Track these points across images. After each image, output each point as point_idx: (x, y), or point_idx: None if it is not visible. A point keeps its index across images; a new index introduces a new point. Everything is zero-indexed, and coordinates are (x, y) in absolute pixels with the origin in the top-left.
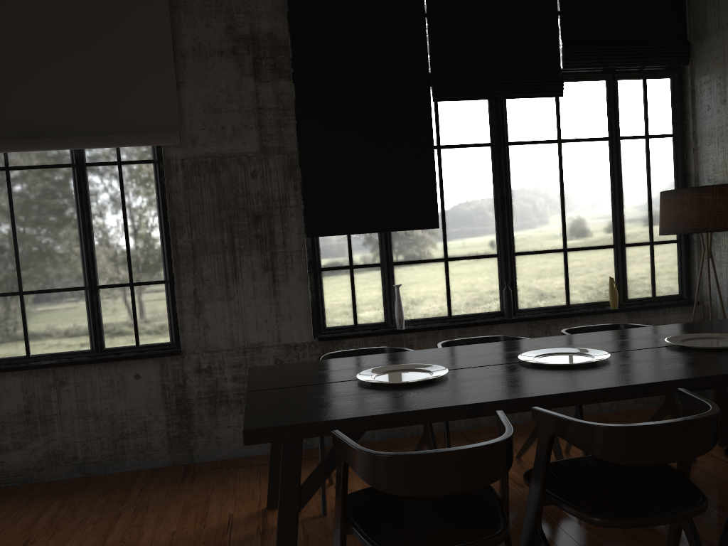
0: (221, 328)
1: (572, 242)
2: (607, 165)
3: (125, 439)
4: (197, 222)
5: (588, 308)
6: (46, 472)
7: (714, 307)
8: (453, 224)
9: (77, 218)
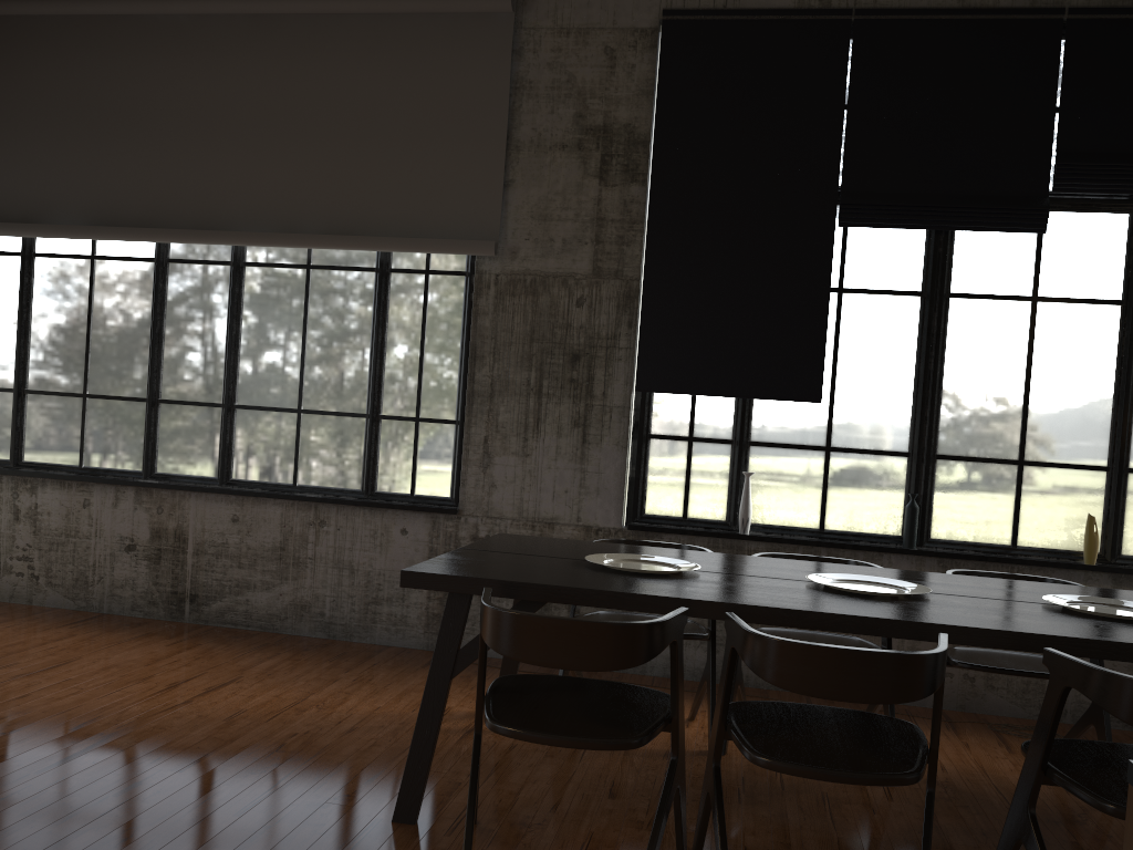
0: (509, 490)
1: (1035, 452)
2: (1113, 342)
3: (378, 605)
4: (502, 354)
5: (1046, 556)
6: (289, 623)
7: None
8: (845, 400)
9: (371, 332)
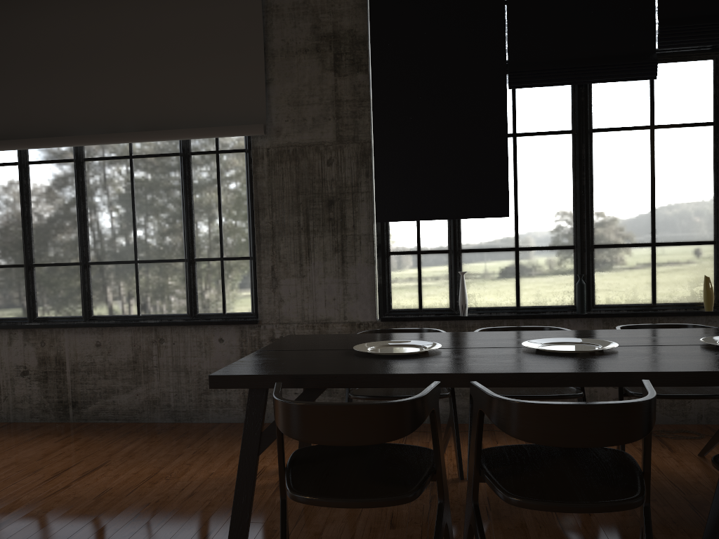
0: (293, 302)
1: (662, 236)
2: (710, 152)
3: (208, 394)
4: (278, 205)
5: (677, 308)
6: (146, 414)
7: None
8: (526, 213)
9: (181, 200)
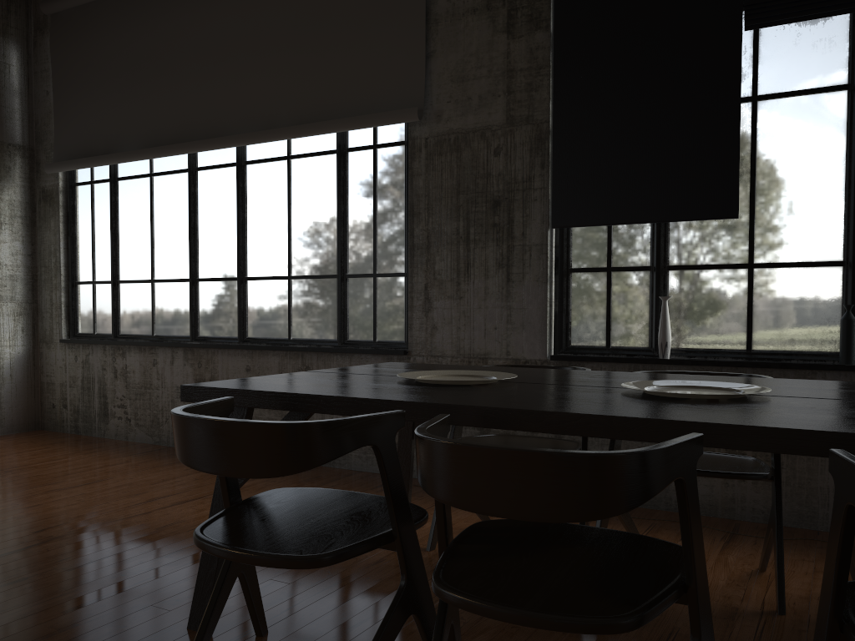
0: (448, 330)
1: None
2: None
3: None
4: (435, 209)
5: None
6: None
7: None
8: (767, 213)
9: (336, 205)
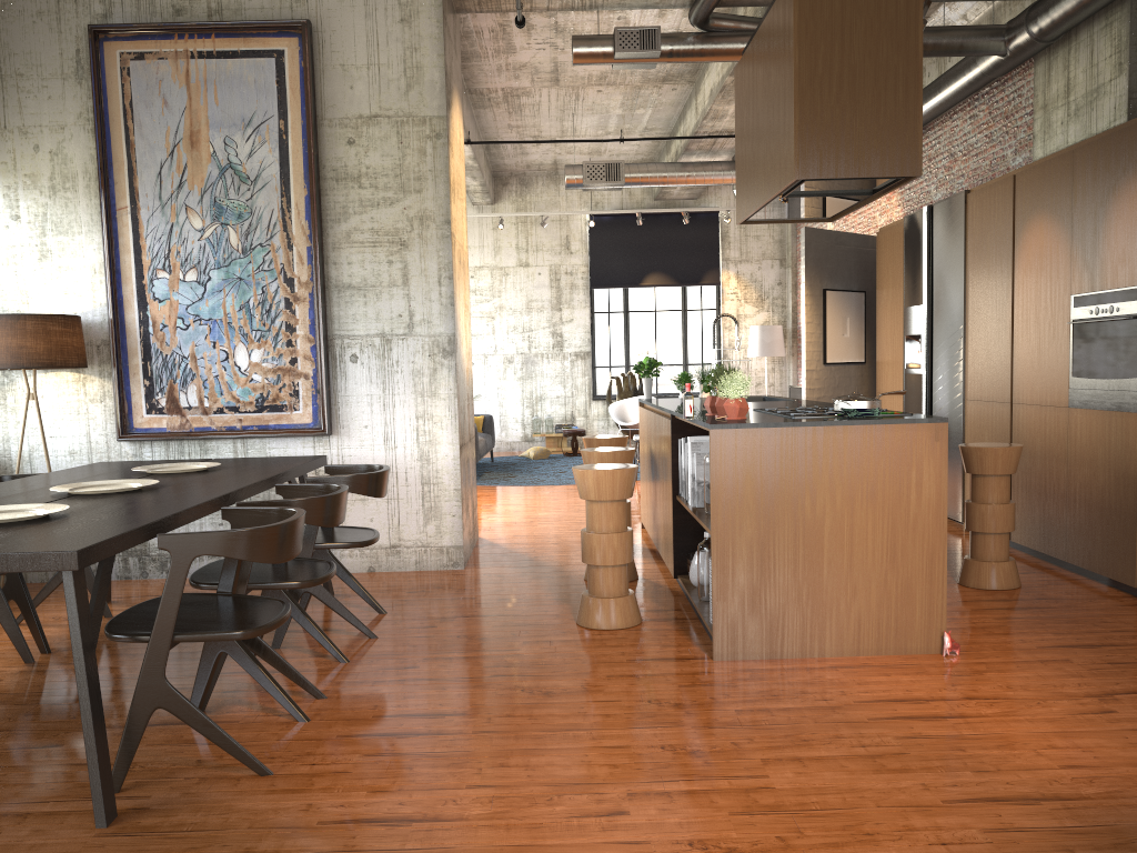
0: None
1: None
2: None
3: None
4: None
5: None
6: None
7: (7, 464)
8: None
9: None
